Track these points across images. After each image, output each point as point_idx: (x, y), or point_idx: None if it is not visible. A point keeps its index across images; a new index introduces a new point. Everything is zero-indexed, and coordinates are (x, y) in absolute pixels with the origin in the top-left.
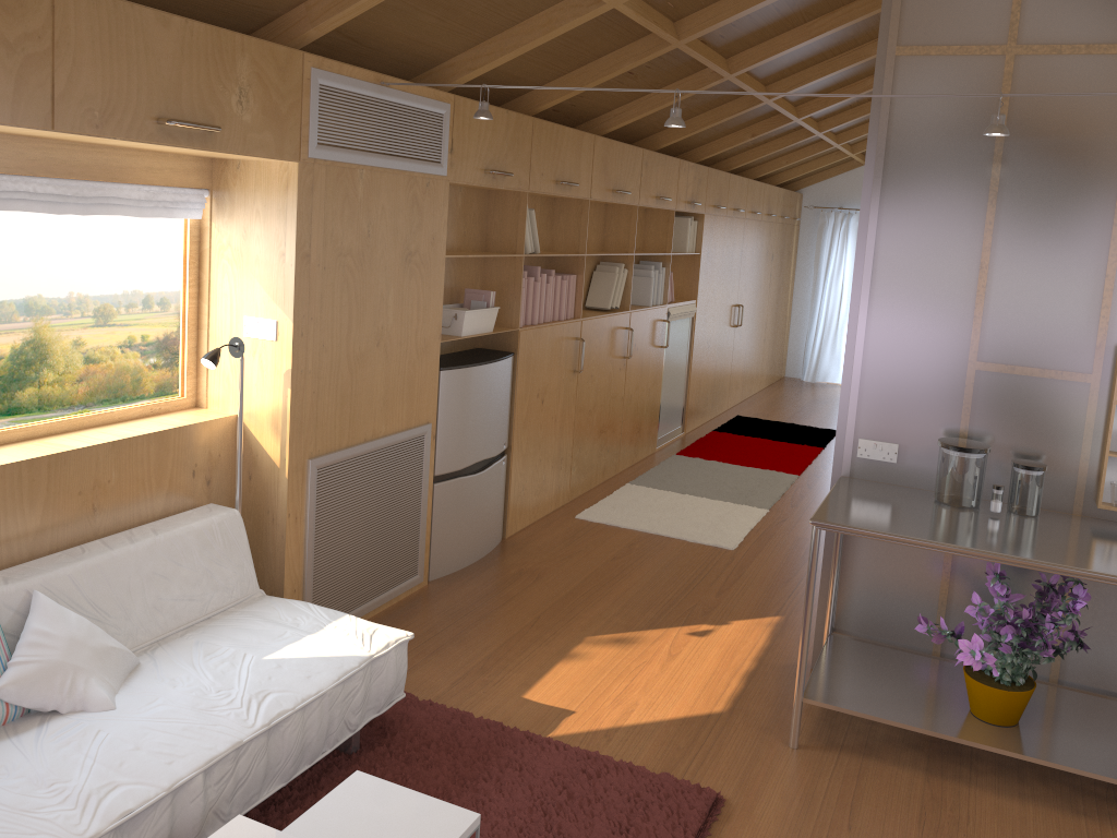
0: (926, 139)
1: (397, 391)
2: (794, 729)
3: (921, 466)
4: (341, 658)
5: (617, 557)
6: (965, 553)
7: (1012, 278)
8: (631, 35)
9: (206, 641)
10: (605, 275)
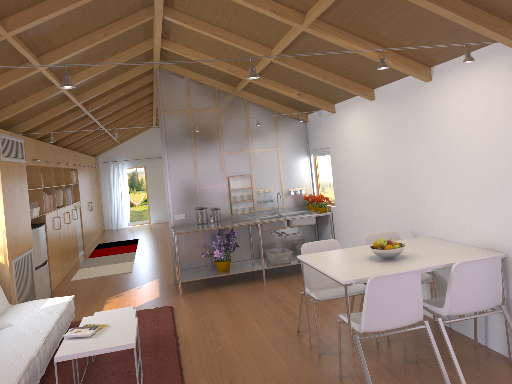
0: (175, 134)
1: (25, 237)
2: (181, 290)
3: (191, 218)
4: (62, 303)
5: (97, 283)
6: (211, 229)
7: (202, 165)
8: (72, 111)
9: (14, 313)
10: (56, 194)
